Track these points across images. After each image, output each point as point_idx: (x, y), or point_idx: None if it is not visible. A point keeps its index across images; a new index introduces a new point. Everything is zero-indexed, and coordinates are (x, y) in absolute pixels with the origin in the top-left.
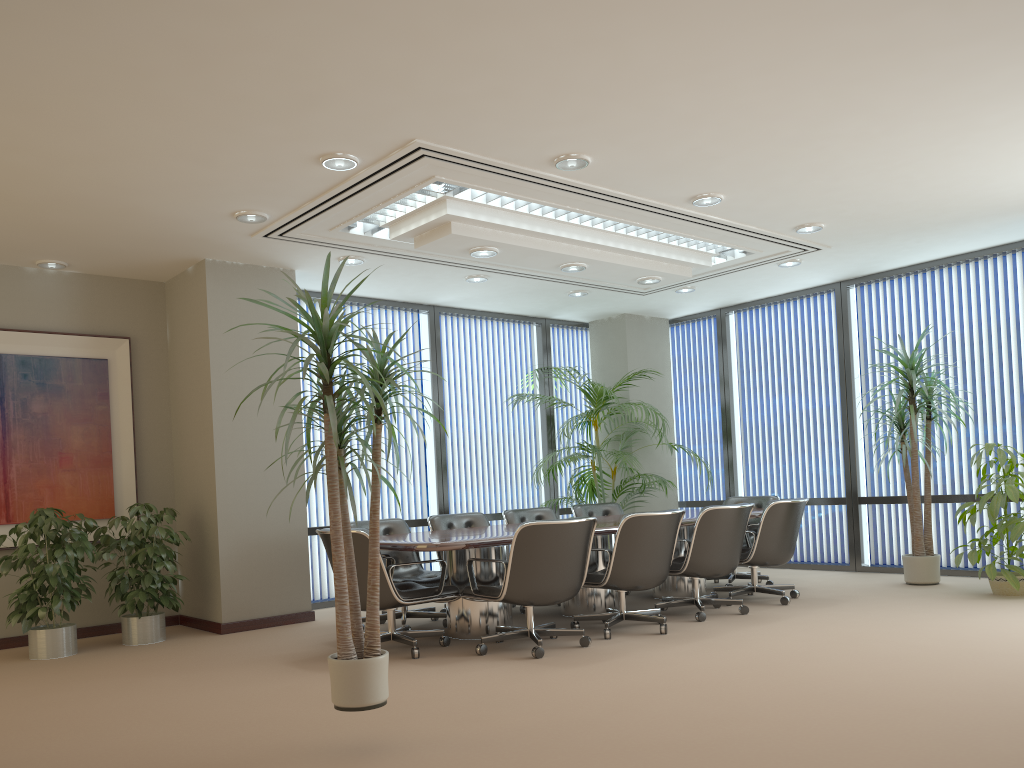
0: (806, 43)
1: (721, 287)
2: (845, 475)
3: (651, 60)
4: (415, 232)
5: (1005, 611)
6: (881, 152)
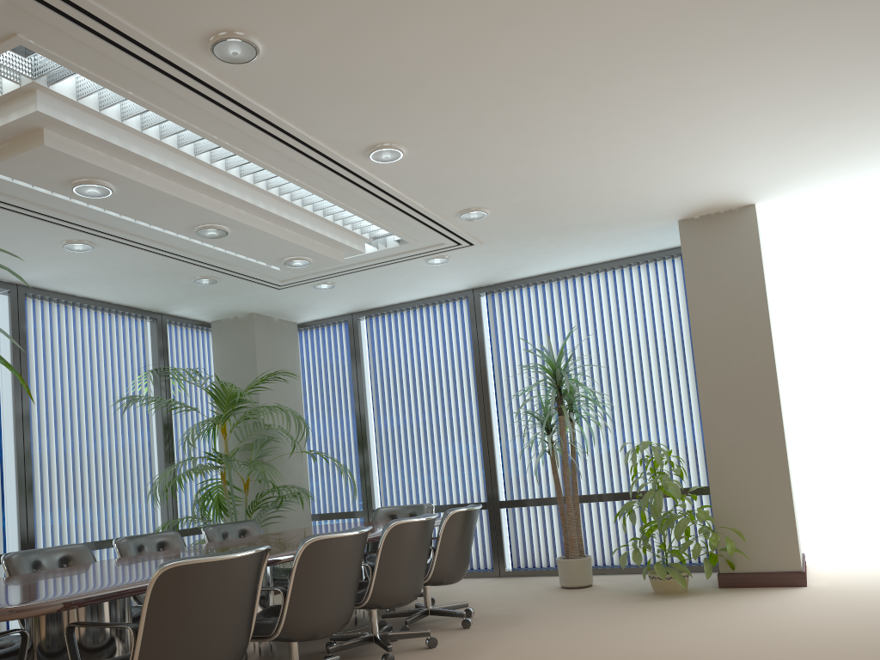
0: None
1: (361, 286)
2: (485, 479)
3: None
4: None
5: (694, 614)
6: (587, 111)
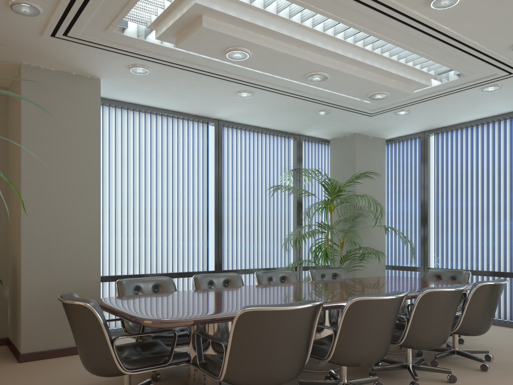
0: None
1: (430, 111)
2: None
3: None
4: (174, 30)
5: None
6: None
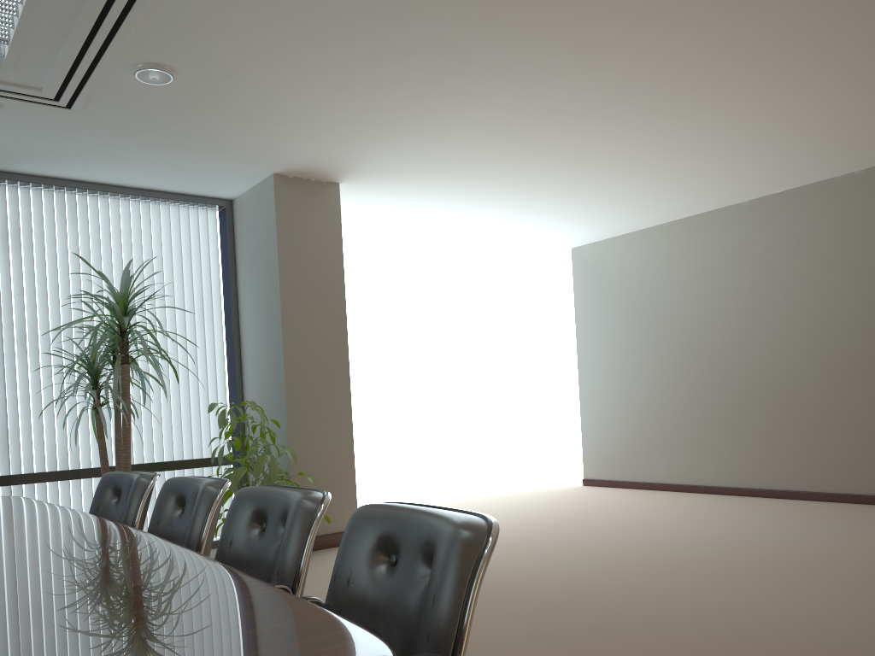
0: None
1: None
2: None
3: None
4: None
5: None
6: (444, 40)
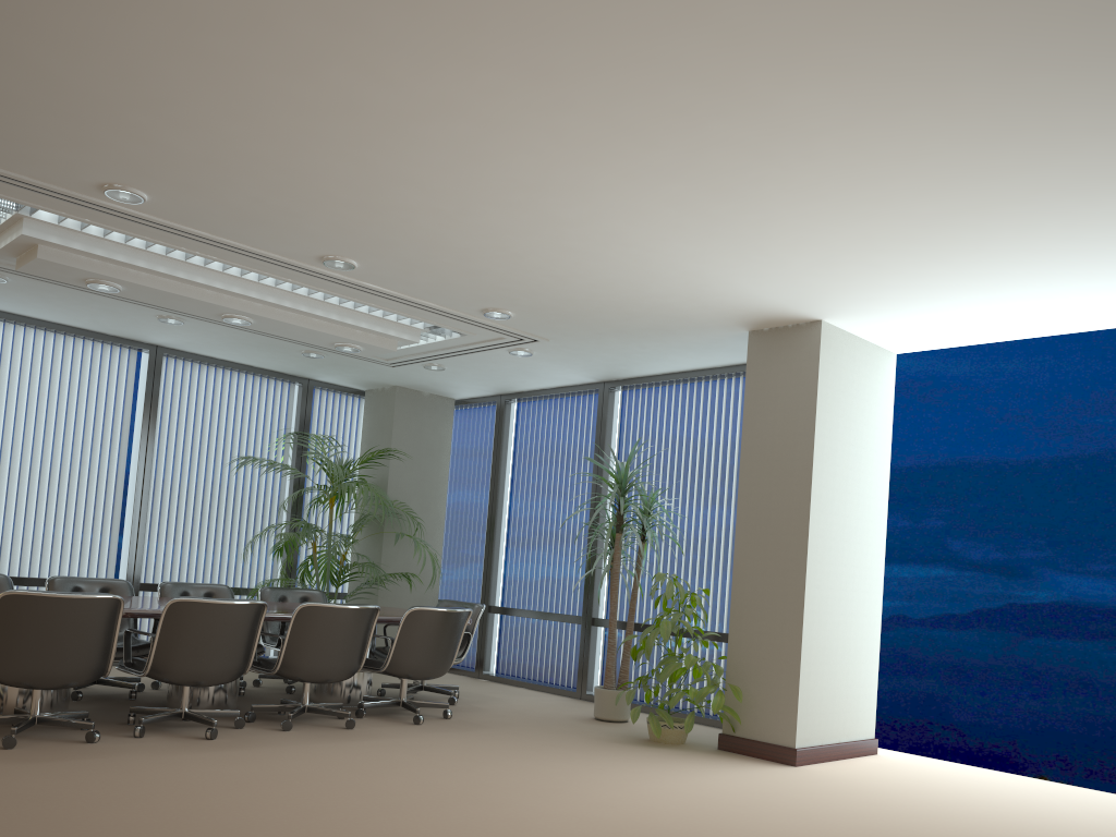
0: (246, 90)
1: (475, 370)
2: (584, 592)
3: (82, 83)
4: (11, 251)
5: (613, 758)
6: (482, 235)
